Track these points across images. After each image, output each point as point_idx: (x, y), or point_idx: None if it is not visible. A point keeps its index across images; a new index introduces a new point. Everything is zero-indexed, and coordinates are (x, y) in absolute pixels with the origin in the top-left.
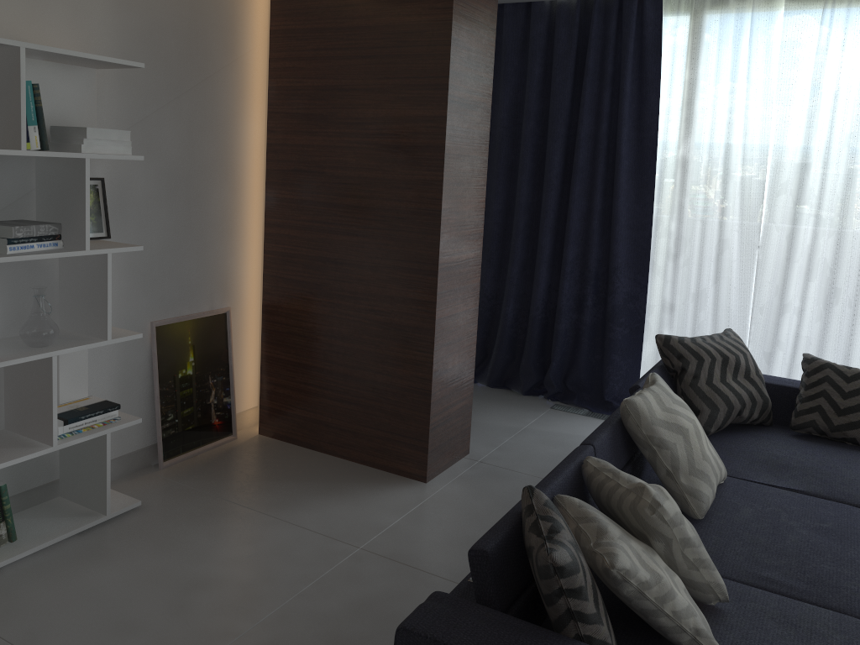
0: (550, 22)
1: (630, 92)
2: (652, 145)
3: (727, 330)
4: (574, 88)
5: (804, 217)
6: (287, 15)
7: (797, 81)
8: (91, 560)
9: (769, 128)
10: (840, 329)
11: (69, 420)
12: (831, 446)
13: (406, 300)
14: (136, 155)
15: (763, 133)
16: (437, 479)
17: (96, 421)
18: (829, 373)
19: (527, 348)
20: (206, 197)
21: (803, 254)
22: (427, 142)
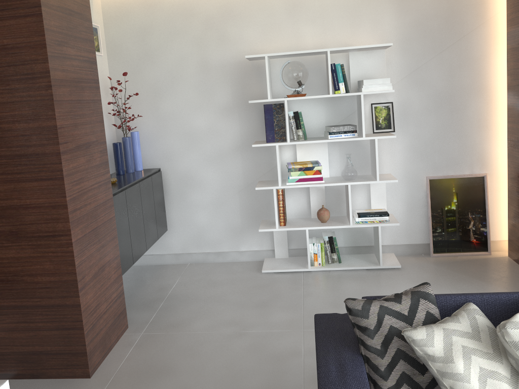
0: None
1: None
2: None
3: None
4: None
5: None
6: None
7: None
8: (357, 280)
9: None
10: None
11: (360, 215)
12: None
13: None
14: (389, 90)
15: None
16: None
17: (375, 219)
18: None
19: None
20: (464, 107)
21: None
22: None
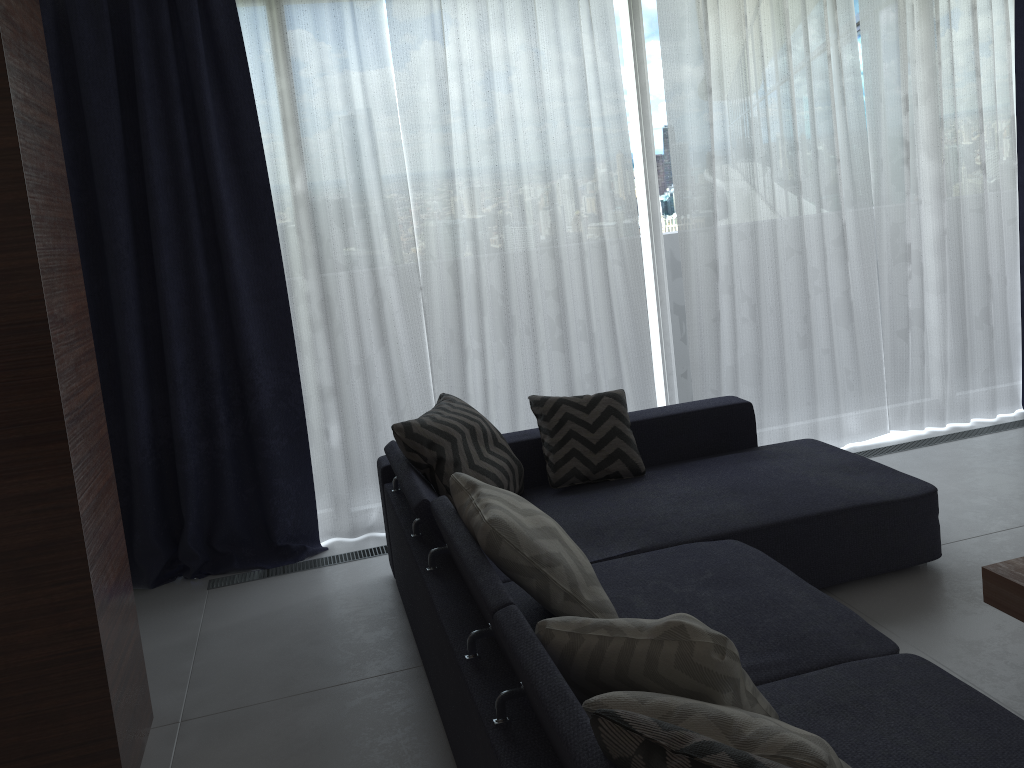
0: (57, 13)
1: (214, 111)
2: (262, 181)
3: (447, 395)
4: (122, 112)
5: (461, 243)
6: None
7: (419, 83)
8: None
9: (401, 143)
10: (523, 361)
11: None
12: (602, 489)
13: (5, 502)
14: None
15: (396, 149)
16: None
17: None
18: (566, 409)
19: (140, 515)
20: None
21: (468, 286)
22: None
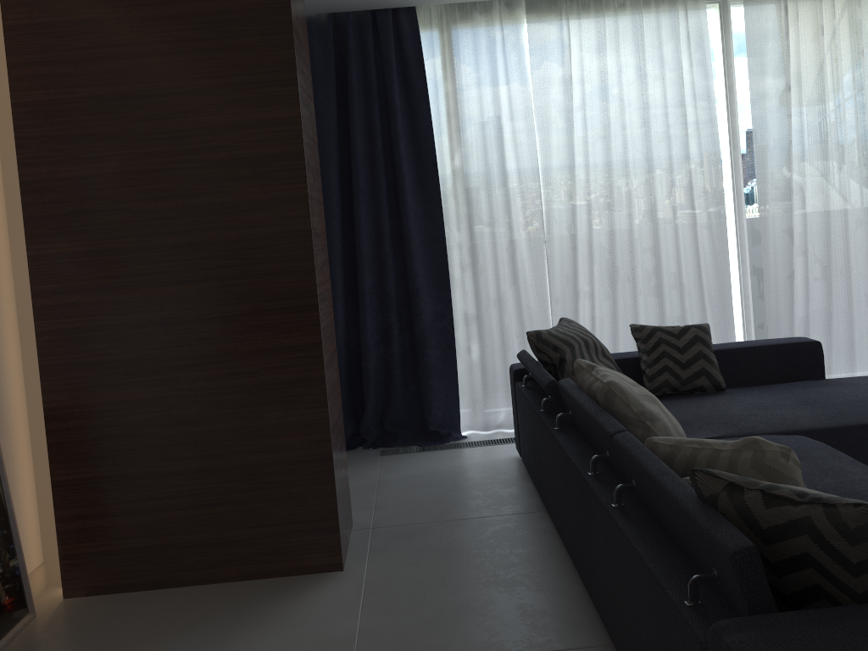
0: None
1: (400, 107)
2: (431, 158)
3: (565, 318)
4: (337, 108)
5: (577, 208)
6: (32, 4)
7: (549, 85)
8: None
9: (534, 130)
10: (624, 303)
11: None
12: (688, 398)
13: (279, 349)
14: None
15: (530, 135)
16: (351, 562)
17: None
18: (661, 335)
19: None
20: None
21: (582, 241)
22: (278, 150)
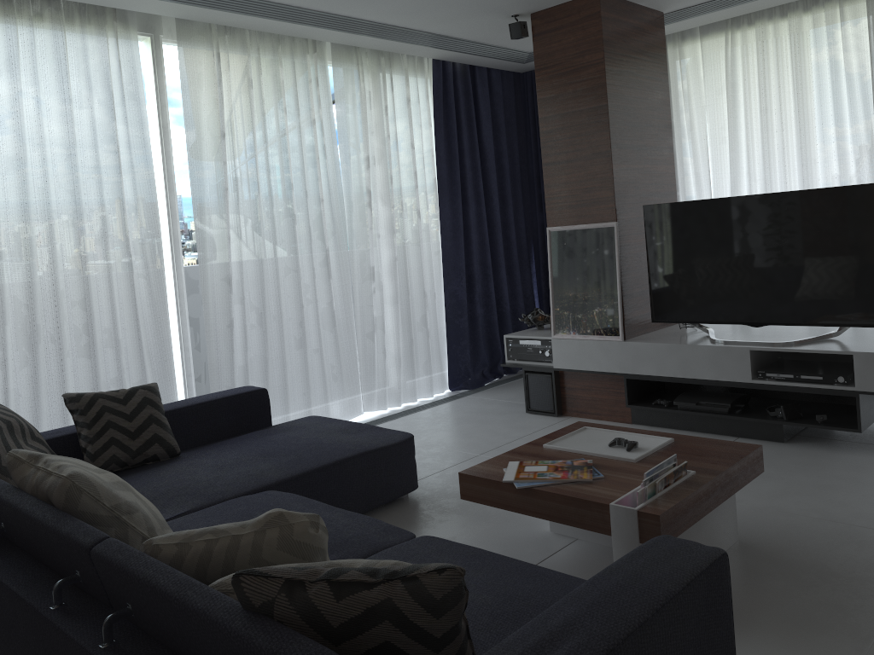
0: None
1: None
2: None
3: None
4: None
5: None
6: None
7: None
8: None
9: None
10: (48, 369)
11: None
12: (142, 472)
13: None
14: None
15: None
16: None
17: None
18: (104, 402)
19: None
20: None
21: None
22: None
